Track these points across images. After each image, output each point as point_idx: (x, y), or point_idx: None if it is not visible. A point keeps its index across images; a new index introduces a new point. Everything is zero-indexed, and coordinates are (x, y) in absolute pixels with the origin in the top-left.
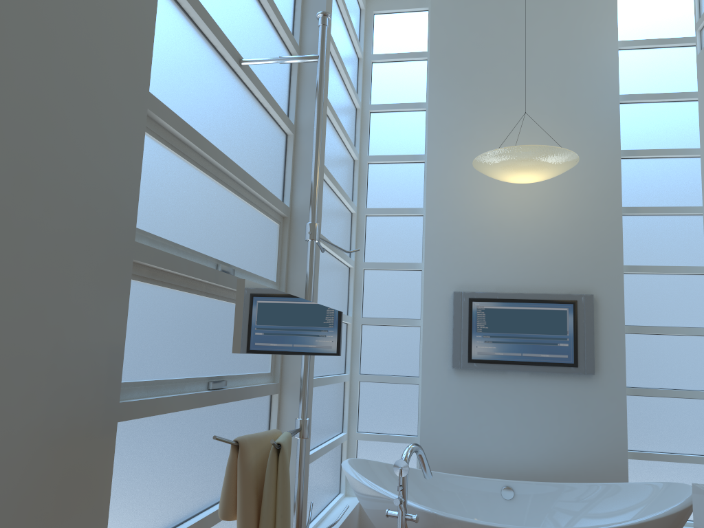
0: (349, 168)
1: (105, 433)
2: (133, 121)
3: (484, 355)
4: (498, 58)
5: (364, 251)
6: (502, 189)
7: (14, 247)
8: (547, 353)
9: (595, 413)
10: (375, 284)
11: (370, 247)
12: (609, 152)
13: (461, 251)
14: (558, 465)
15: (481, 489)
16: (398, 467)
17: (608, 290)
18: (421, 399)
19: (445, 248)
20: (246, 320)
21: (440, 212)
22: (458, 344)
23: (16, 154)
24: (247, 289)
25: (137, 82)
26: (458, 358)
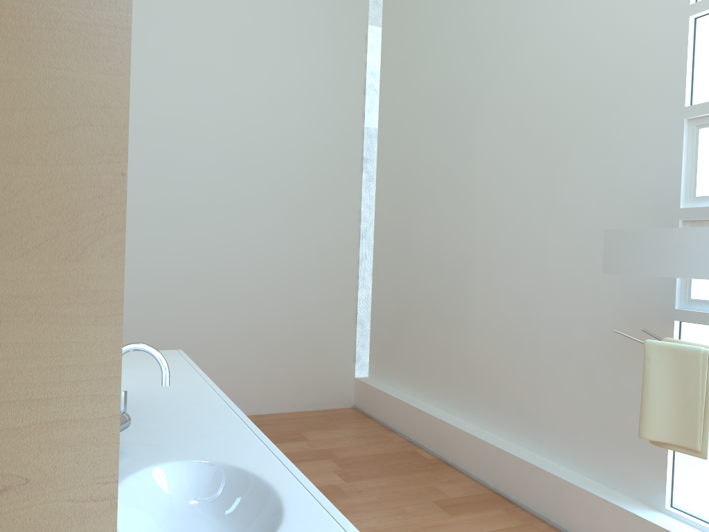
0: None
1: (663, 324)
2: (670, 136)
3: None
4: None
5: None
6: None
7: (599, 232)
8: None
9: None
10: None
11: None
12: None
13: None
14: None
15: None
16: None
17: None
18: None
19: None
20: (607, 253)
21: None
22: None
23: (597, 194)
24: (606, 235)
25: (671, 110)
26: None
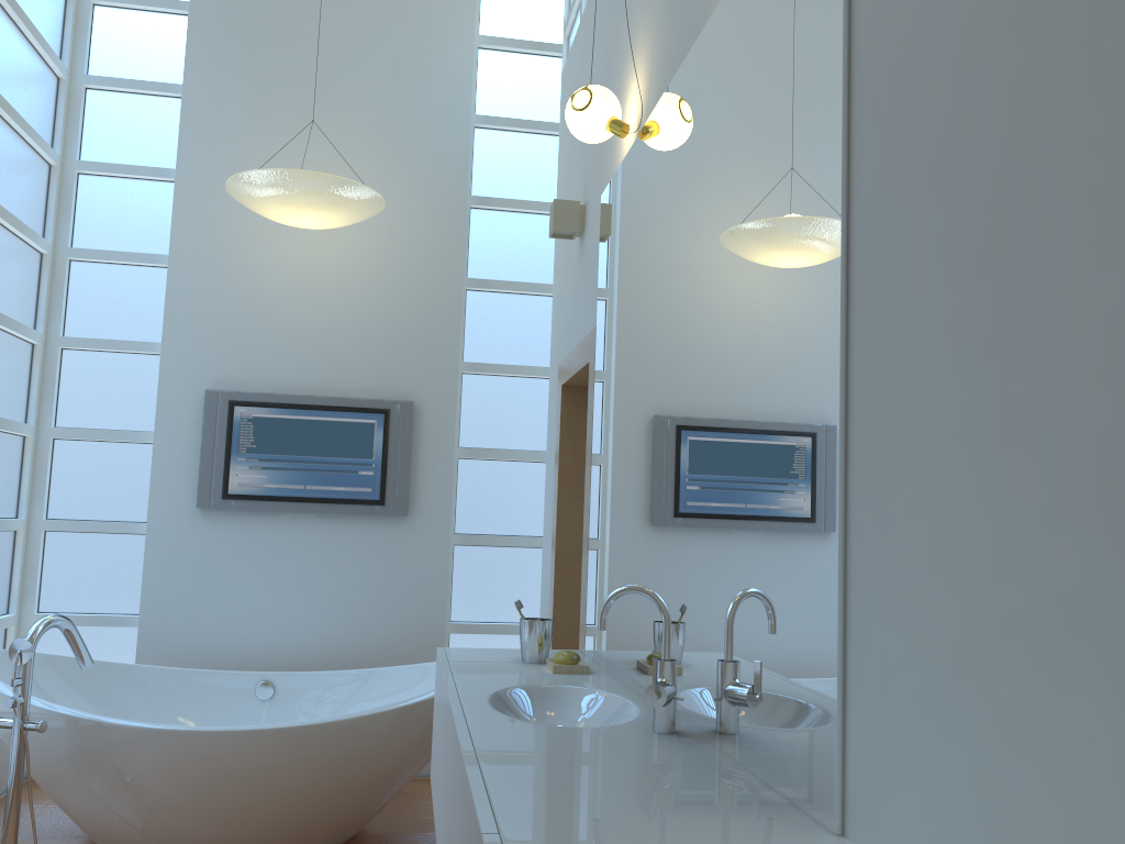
0: (36, 178)
1: None
2: None
3: (248, 488)
4: (299, 32)
5: (65, 318)
6: (293, 236)
7: None
8: (343, 484)
9: (405, 571)
10: (82, 374)
11: (76, 312)
12: (451, 197)
13: (223, 327)
14: (349, 646)
15: (225, 687)
16: (16, 650)
17: (436, 396)
18: (144, 557)
19: (197, 321)
20: None
21: (192, 263)
22: (208, 471)
23: None
24: None
25: None
26: (208, 493)
